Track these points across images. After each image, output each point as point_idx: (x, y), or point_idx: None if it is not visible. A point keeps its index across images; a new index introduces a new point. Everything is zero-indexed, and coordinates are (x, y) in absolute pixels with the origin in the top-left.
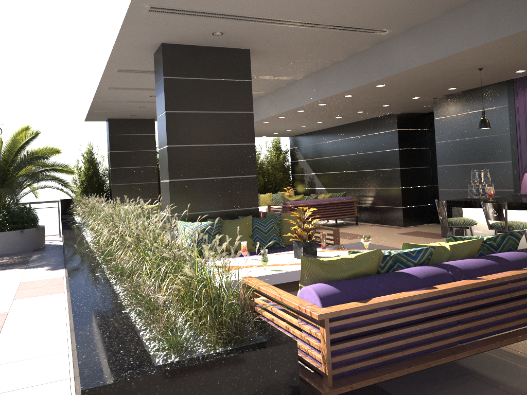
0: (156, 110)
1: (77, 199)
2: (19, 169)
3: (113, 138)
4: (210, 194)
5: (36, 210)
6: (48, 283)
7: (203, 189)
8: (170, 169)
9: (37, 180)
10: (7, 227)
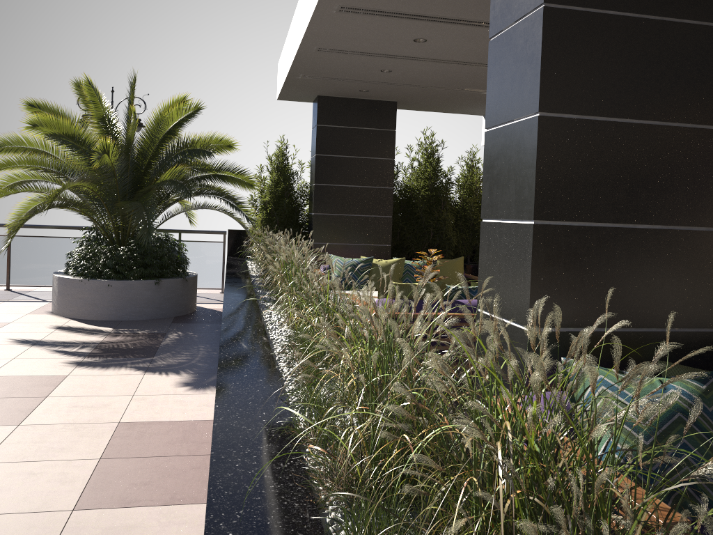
0: (490, 20)
1: (255, 233)
2: (162, 170)
3: (323, 131)
4: (648, 275)
5: (189, 244)
6: (175, 442)
7: (629, 257)
8: (539, 189)
9: (189, 192)
10: (133, 273)
